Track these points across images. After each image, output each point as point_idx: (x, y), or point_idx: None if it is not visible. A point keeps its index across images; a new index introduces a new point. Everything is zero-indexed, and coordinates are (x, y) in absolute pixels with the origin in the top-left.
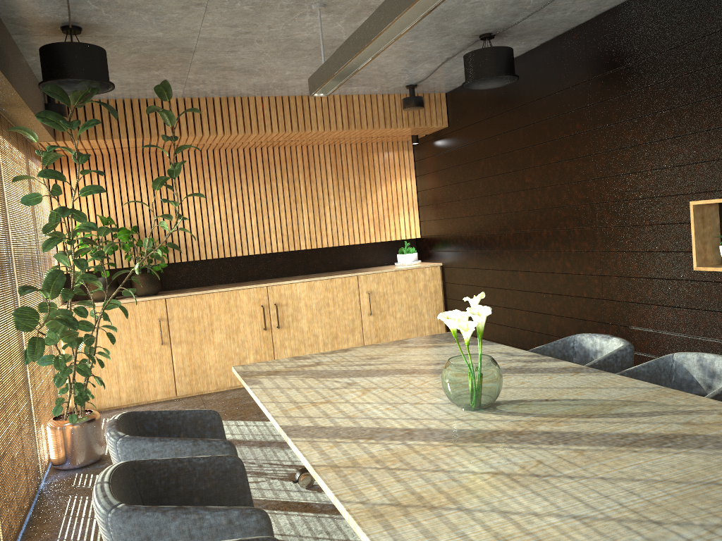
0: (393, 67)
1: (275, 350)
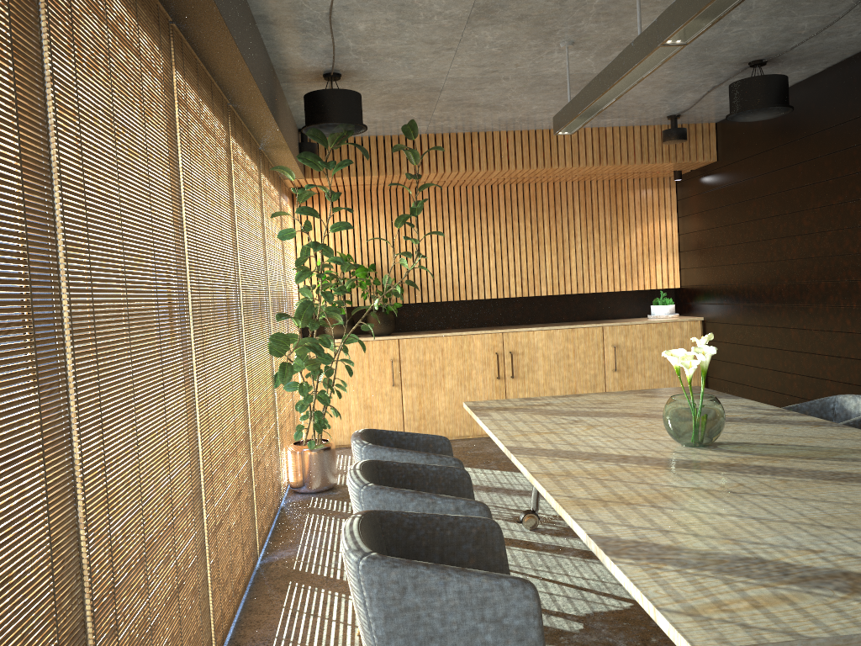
0: (650, 98)
1: None
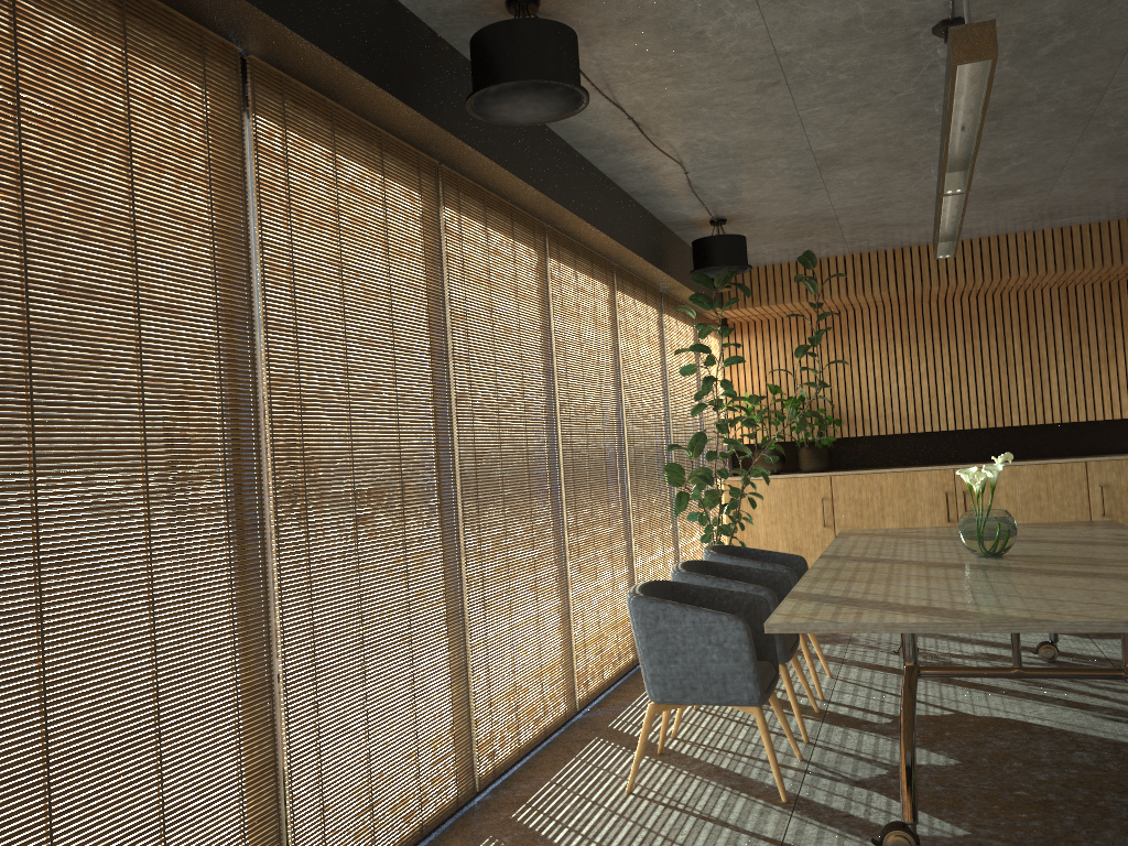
0: (1098, 195)
1: None
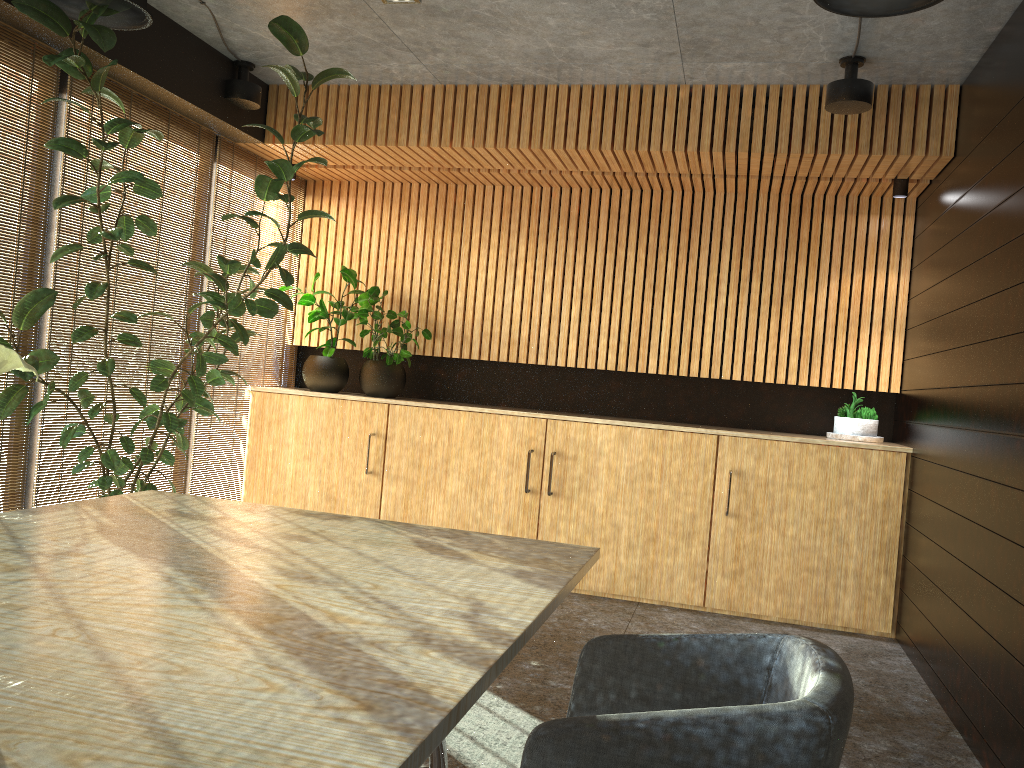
0: (754, 3)
1: (539, 532)
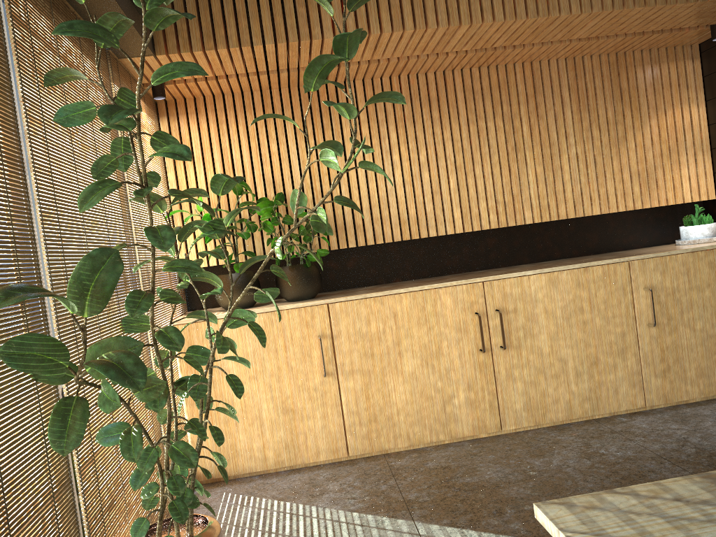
0: None
1: (498, 384)
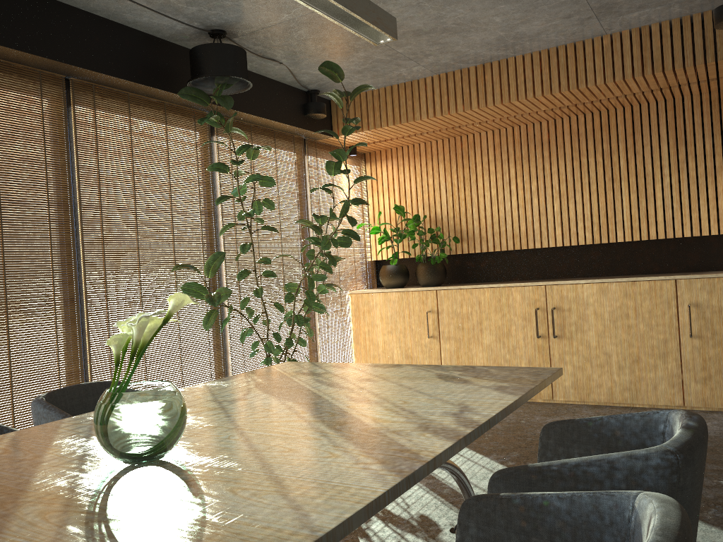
0: None
1: (552, 364)
